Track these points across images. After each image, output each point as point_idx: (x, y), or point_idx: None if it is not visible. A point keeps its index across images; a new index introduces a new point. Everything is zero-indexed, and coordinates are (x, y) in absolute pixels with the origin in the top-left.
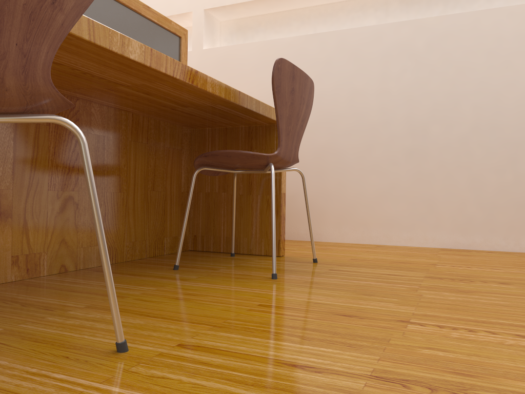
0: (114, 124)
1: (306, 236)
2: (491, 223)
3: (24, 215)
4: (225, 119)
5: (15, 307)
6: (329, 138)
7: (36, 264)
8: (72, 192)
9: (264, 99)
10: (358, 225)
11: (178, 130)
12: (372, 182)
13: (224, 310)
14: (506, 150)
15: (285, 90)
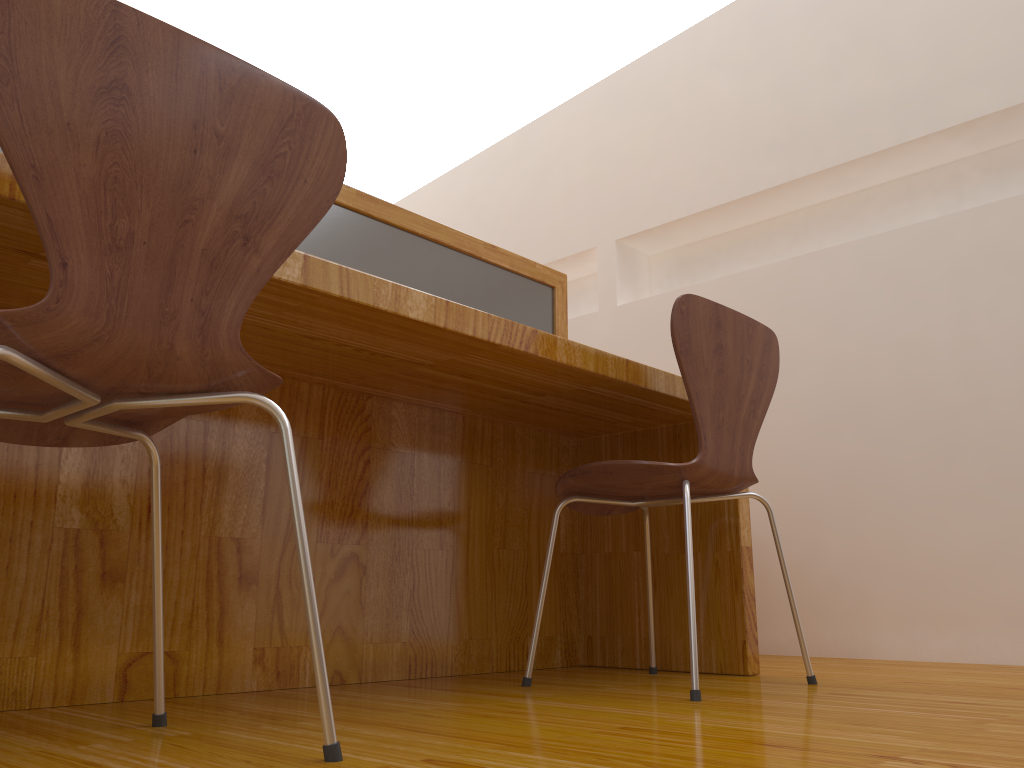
0: (431, 435)
1: (837, 647)
2: None
3: (277, 581)
4: (623, 413)
5: (230, 714)
6: (864, 442)
7: (292, 665)
8: (357, 546)
9: None
10: (947, 622)
11: (550, 442)
12: (967, 528)
13: (549, 730)
14: None
15: (701, 348)
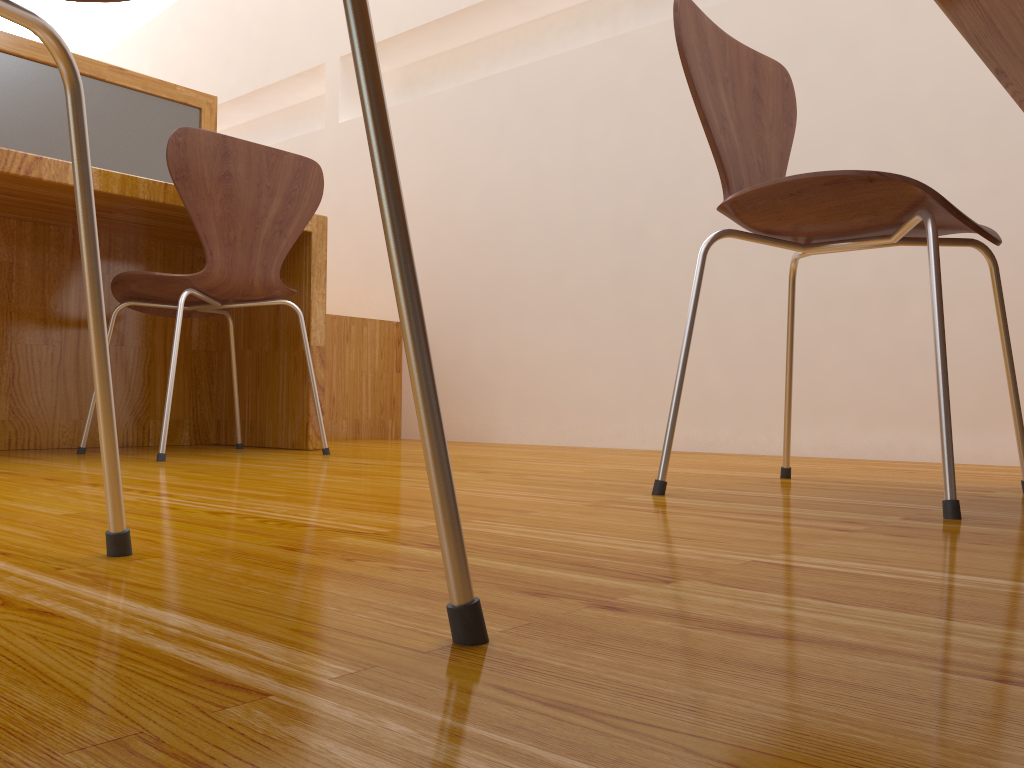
0: (34, 246)
1: (472, 433)
2: (745, 401)
3: None
4: None
5: None
6: (504, 258)
7: None
8: None
9: (417, 199)
10: (544, 413)
11: (183, 253)
12: (565, 334)
13: None
14: (767, 260)
15: (203, 175)
